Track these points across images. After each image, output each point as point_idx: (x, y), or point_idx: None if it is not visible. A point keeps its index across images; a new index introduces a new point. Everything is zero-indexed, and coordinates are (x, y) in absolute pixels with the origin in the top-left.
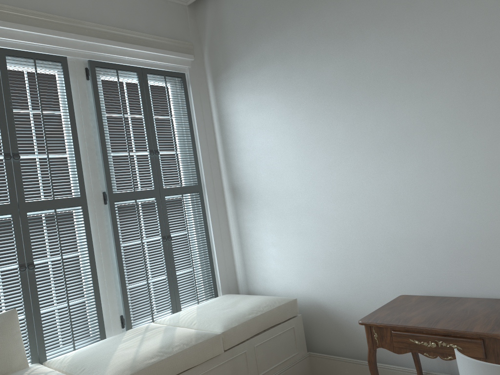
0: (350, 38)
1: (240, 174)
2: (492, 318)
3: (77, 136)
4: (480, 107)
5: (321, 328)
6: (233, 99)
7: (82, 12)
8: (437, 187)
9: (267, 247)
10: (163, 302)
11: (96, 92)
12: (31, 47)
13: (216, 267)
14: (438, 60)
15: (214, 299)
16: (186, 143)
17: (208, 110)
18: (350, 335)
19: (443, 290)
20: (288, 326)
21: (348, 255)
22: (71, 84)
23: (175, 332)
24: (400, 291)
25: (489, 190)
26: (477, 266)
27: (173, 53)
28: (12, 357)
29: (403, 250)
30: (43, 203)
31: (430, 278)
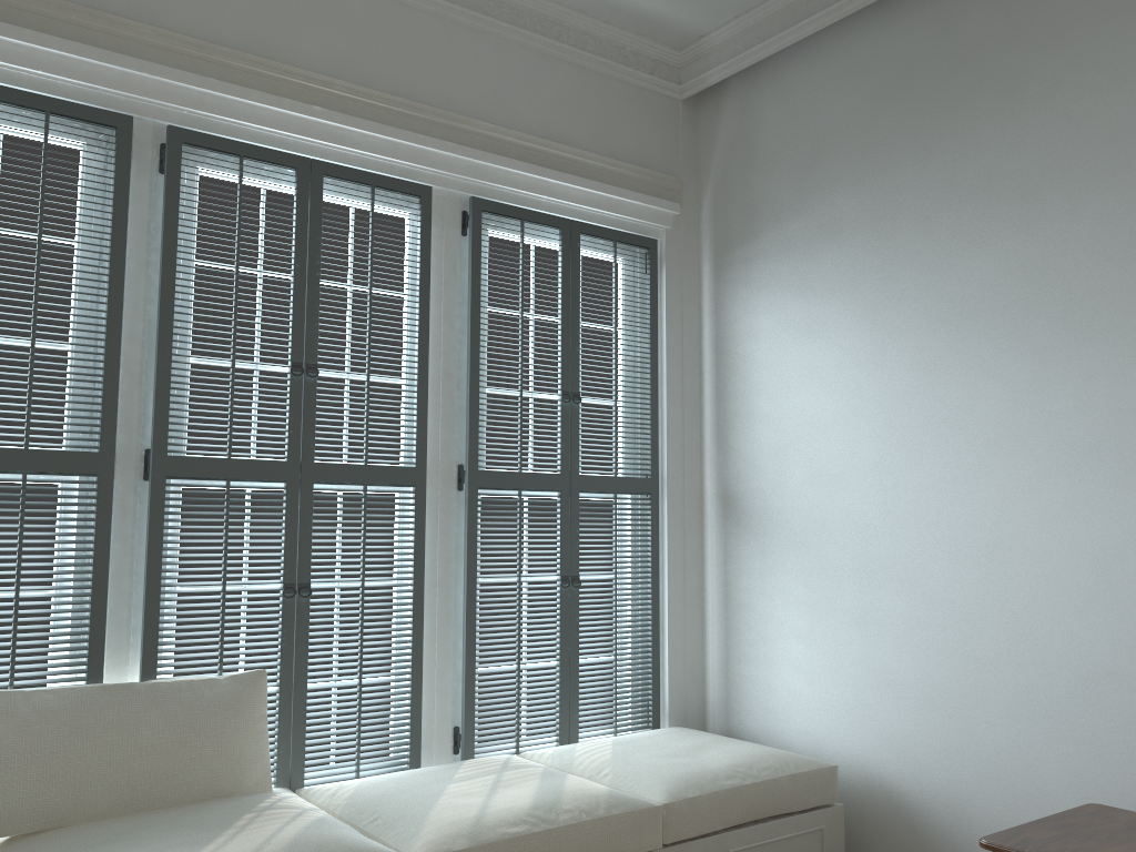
0: (1040, 203)
1: (746, 469)
2: None
3: (428, 345)
4: None
5: (886, 845)
6: (753, 306)
7: (474, 102)
8: None
9: (784, 638)
10: (543, 717)
11: (476, 262)
12: (370, 162)
13: (664, 664)
14: None
15: (652, 731)
16: (639, 386)
17: (694, 322)
18: None
19: None
20: (810, 825)
21: (973, 689)
22: (431, 241)
23: (564, 783)
24: (1091, 794)
25: None
26: None
27: (639, 196)
28: (247, 764)
29: (1110, 700)
30: (346, 471)
31: None
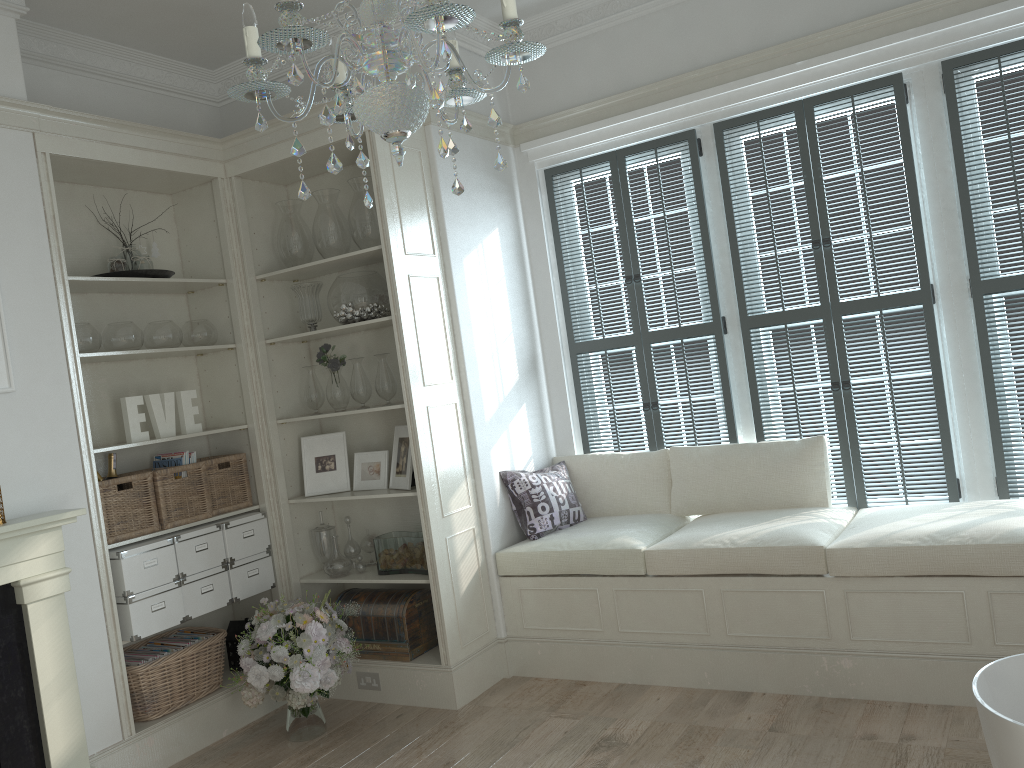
0: None
1: None
2: None
3: (917, 196)
4: None
5: None
6: None
7: None
8: None
9: None
10: None
11: (953, 114)
12: (850, 77)
13: None
14: None
15: None
16: None
17: None
18: None
19: None
20: None
21: None
22: (916, 111)
23: (994, 520)
24: None
25: None
26: None
27: None
28: (808, 490)
29: None
30: (863, 303)
31: None
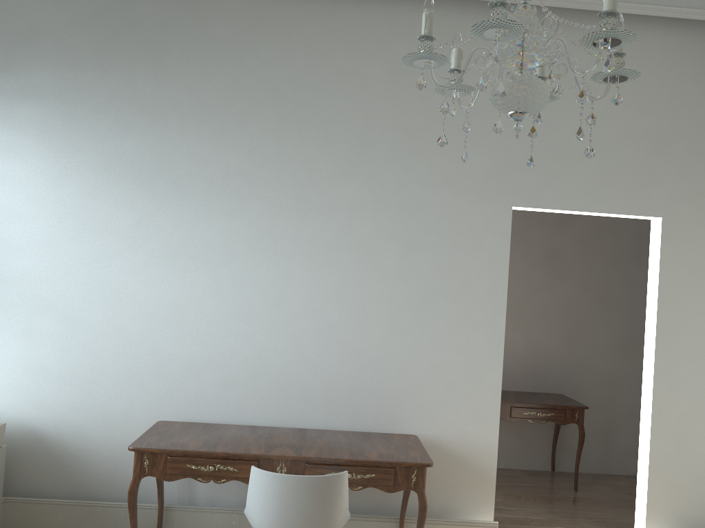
0: (167, 122)
1: None
2: (262, 442)
3: None
4: (280, 242)
5: (30, 463)
6: None
7: None
8: (222, 310)
9: None
10: None
11: None
12: None
13: None
14: (254, 185)
15: None
16: None
17: None
18: (74, 470)
19: (203, 417)
20: None
21: (98, 371)
22: None
23: None
24: (155, 416)
25: (270, 322)
26: (242, 394)
27: None
28: None
29: (170, 371)
30: None
31: (193, 403)
